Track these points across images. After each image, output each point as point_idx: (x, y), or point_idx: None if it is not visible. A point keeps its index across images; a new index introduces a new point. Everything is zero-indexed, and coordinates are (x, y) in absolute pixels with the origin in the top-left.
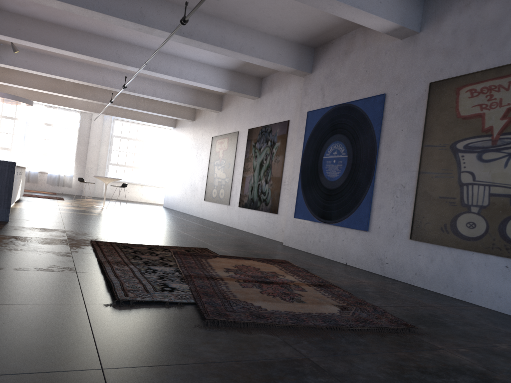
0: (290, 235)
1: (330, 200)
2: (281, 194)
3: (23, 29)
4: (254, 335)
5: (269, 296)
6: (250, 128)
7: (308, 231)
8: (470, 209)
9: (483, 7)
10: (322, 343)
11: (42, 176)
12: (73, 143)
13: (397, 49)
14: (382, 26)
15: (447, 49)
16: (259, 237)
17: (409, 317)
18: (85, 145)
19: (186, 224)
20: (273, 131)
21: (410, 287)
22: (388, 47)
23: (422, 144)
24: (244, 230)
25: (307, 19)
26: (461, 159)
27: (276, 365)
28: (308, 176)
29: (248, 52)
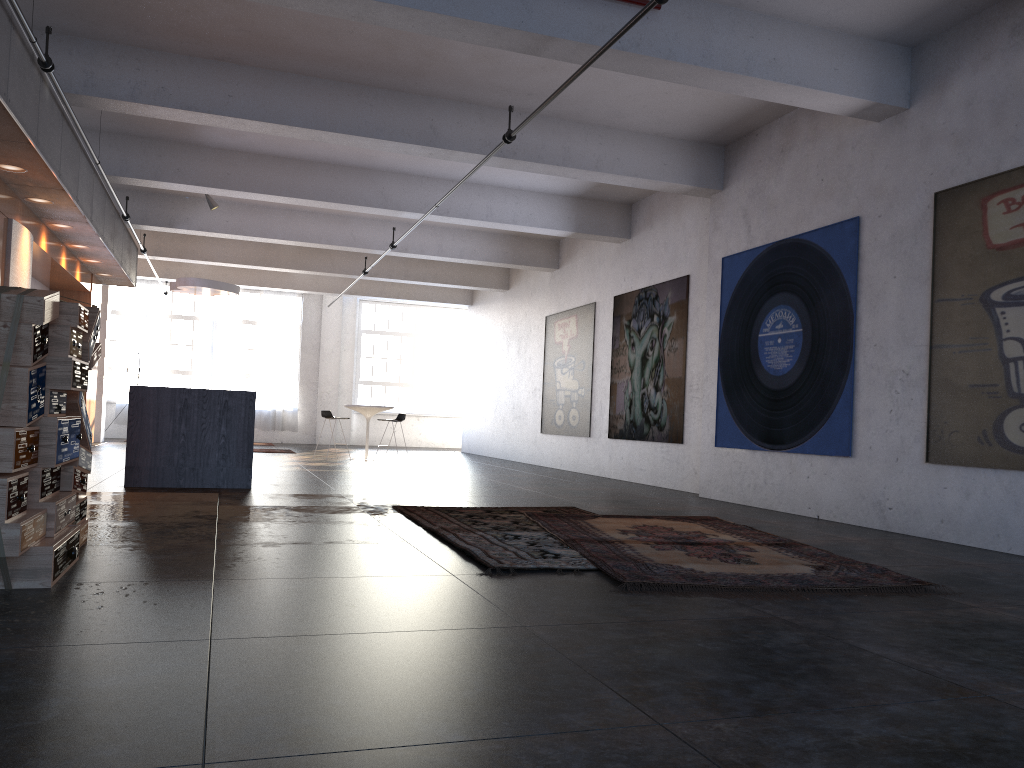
0: (710, 479)
1: (777, 410)
2: (686, 408)
3: (233, 172)
4: (695, 598)
5: (702, 559)
6: (617, 294)
7: (743, 467)
8: (1023, 400)
9: (1013, 60)
10: (793, 604)
11: None
12: (294, 352)
13: (873, 139)
14: (841, 106)
15: (960, 134)
16: (653, 487)
17: (928, 577)
18: (314, 352)
19: (519, 475)
20: (660, 296)
21: (933, 543)
22: (856, 136)
23: (931, 298)
24: (623, 479)
25: (708, 102)
26: (1001, 318)
27: (735, 622)
28: (734, 371)
29: (611, 167)
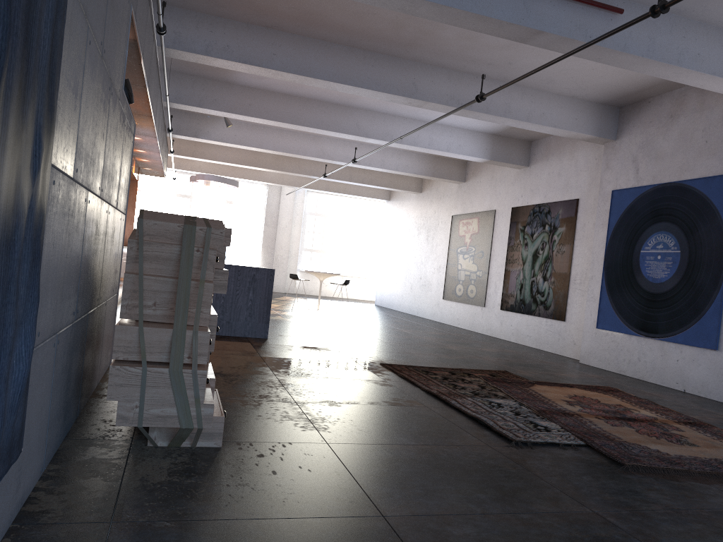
0: (590, 351)
1: (654, 308)
2: (569, 296)
3: (253, 104)
4: (684, 482)
5: (652, 438)
6: (515, 206)
7: (620, 346)
8: None
9: None
10: None
11: None
12: (259, 225)
13: None
14: None
15: None
16: (539, 351)
17: None
18: (273, 226)
19: (436, 333)
20: (552, 212)
21: None
22: None
23: None
24: (511, 341)
25: (621, 77)
26: None
27: None
28: (617, 275)
29: (538, 120)
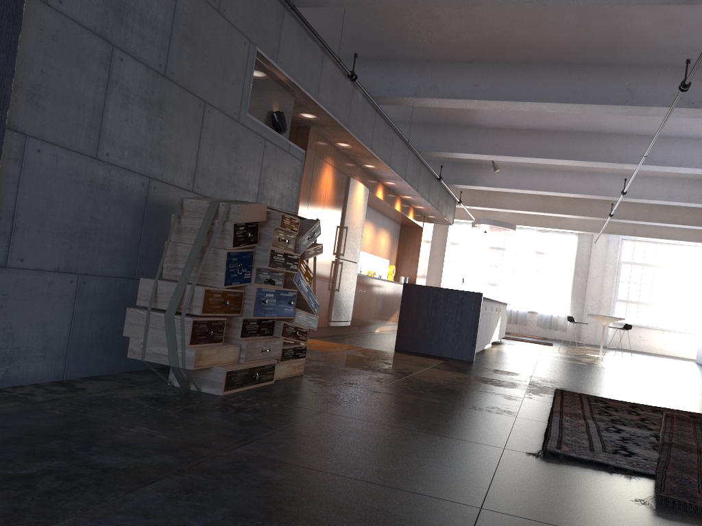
0: None
1: None
2: None
3: (499, 143)
4: None
5: None
6: None
7: None
8: None
9: None
10: None
11: (531, 316)
12: (568, 275)
13: None
14: None
15: None
16: None
17: None
18: (583, 276)
19: None
20: None
21: None
22: None
23: None
24: None
25: None
26: None
27: None
28: None
29: None
